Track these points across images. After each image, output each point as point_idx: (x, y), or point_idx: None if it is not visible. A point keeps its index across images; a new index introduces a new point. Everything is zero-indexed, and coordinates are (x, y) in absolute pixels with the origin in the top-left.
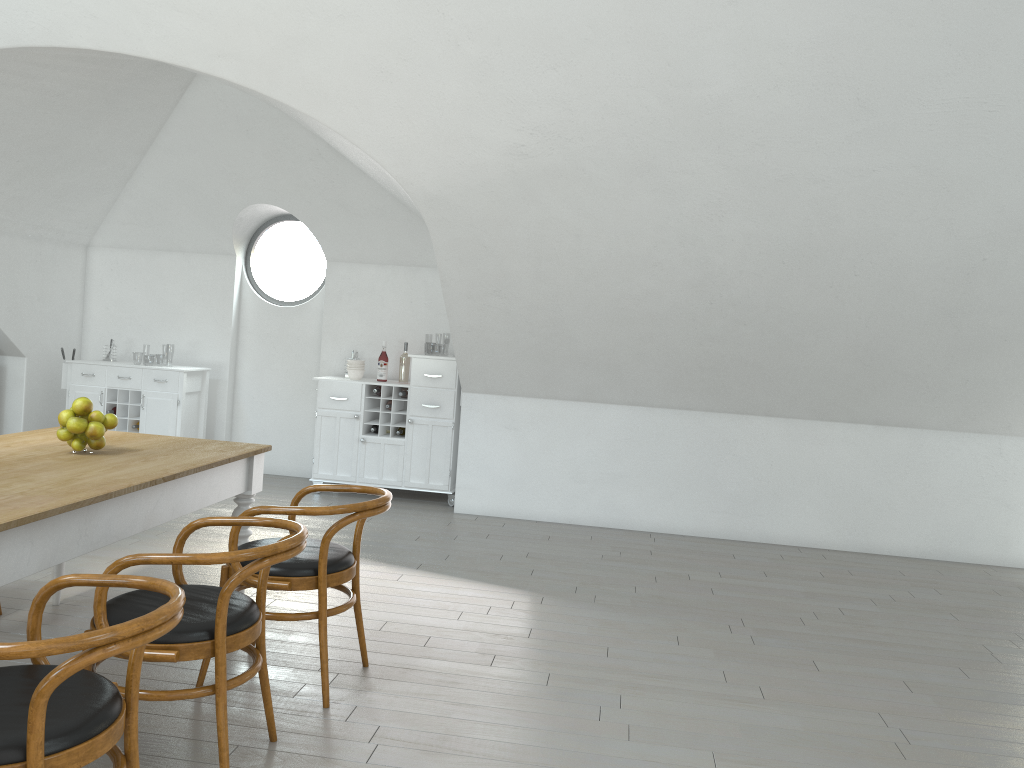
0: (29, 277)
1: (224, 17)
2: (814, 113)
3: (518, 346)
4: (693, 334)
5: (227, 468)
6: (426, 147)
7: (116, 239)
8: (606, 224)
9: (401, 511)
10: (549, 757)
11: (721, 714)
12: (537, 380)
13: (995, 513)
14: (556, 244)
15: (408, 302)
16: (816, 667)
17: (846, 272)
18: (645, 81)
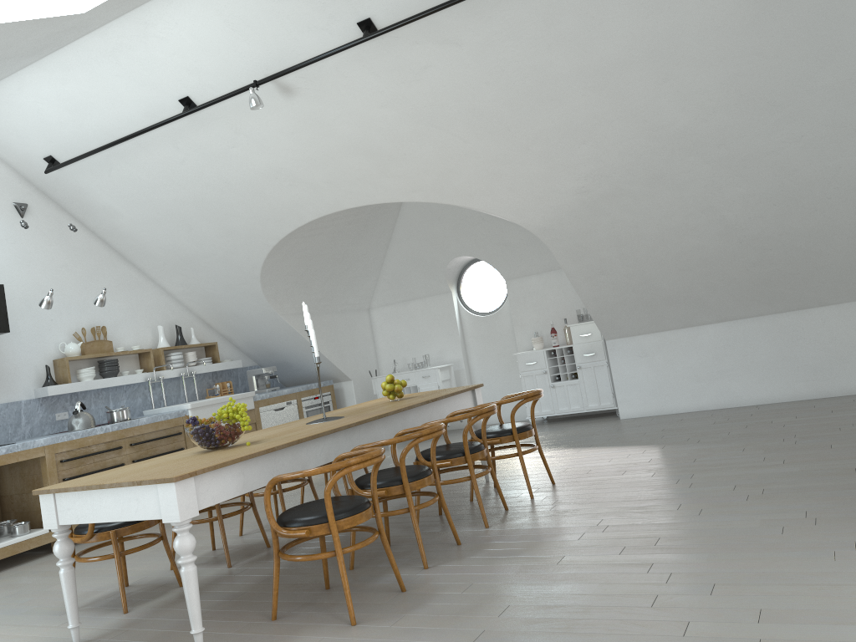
0: (343, 334)
1: (410, 173)
2: (745, 118)
3: (628, 302)
4: (738, 265)
5: (462, 396)
6: (530, 203)
7: (383, 300)
8: (650, 214)
9: (585, 424)
10: (642, 497)
11: (750, 472)
12: (650, 321)
13: None
14: (625, 234)
15: (561, 293)
16: (830, 447)
17: (821, 198)
18: (636, 133)
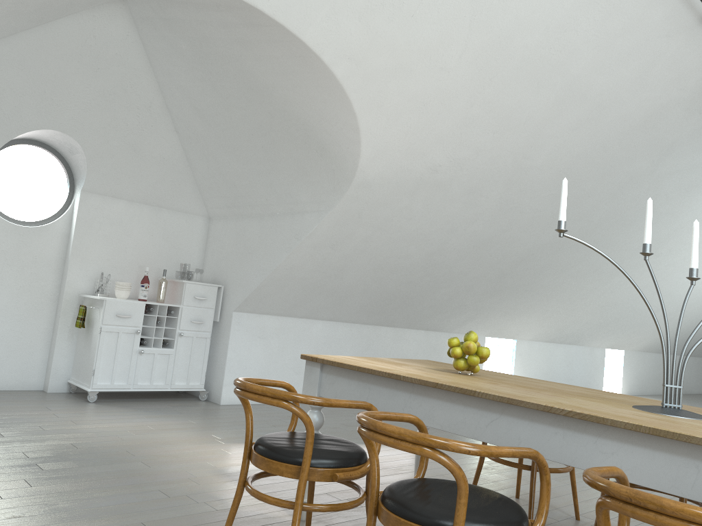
0: None
1: (381, 38)
2: (548, 182)
3: (306, 281)
4: (402, 279)
5: None
6: (396, 153)
7: None
8: (429, 215)
9: (194, 408)
10: None
11: None
12: (292, 304)
13: None
14: (395, 222)
15: (150, 235)
16: None
17: (489, 254)
18: (516, 151)
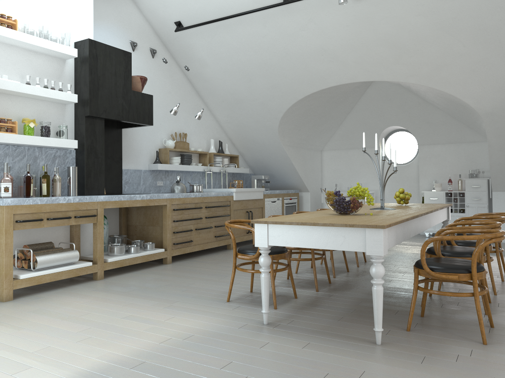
0: (308, 163)
1: (415, 63)
2: None
3: None
4: None
5: (445, 209)
6: (488, 94)
7: (332, 147)
8: None
9: None
10: None
11: None
12: None
13: None
14: None
15: (456, 158)
16: None
17: None
18: None
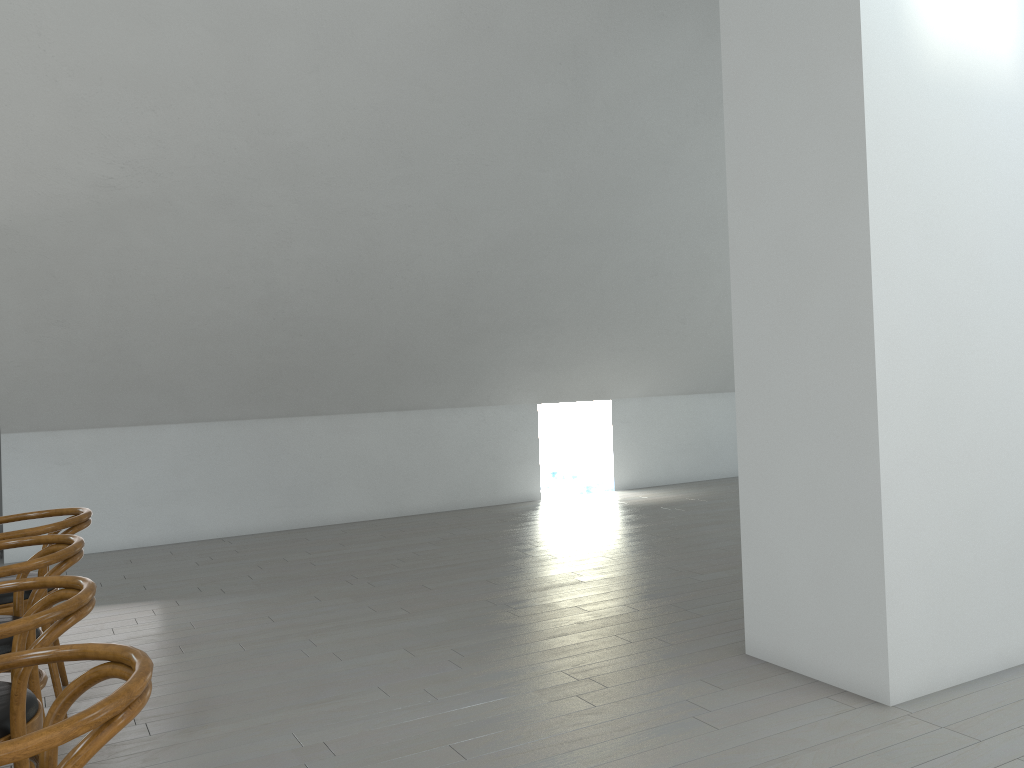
0: None
1: None
2: (370, 161)
3: (76, 376)
4: (255, 348)
5: None
6: (2, 176)
7: None
8: (186, 251)
9: None
10: (295, 686)
11: (390, 628)
12: (93, 409)
13: (486, 466)
14: (133, 271)
15: None
16: (428, 587)
17: (384, 286)
18: (237, 127)
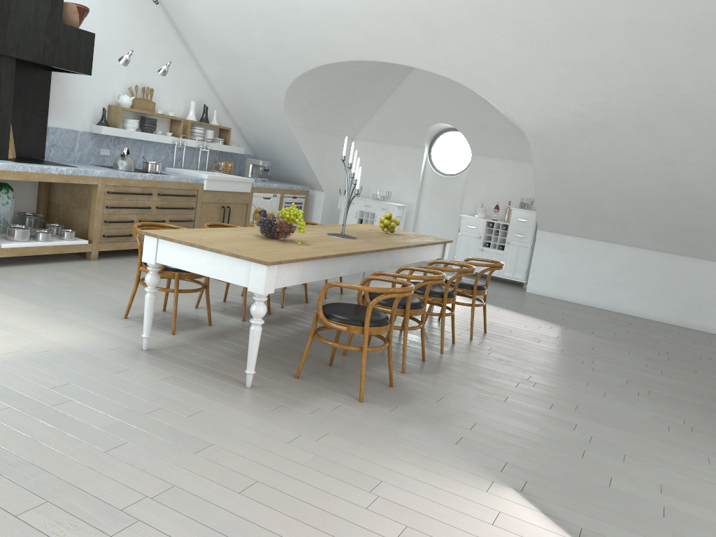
0: (329, 153)
1: (450, 52)
2: None
3: (570, 208)
4: (669, 211)
5: (437, 246)
6: (534, 110)
7: (367, 136)
8: (623, 151)
9: (498, 287)
10: (557, 367)
11: (637, 373)
12: (579, 227)
13: None
14: (595, 159)
15: (513, 179)
16: (695, 372)
17: None
18: (647, 87)
